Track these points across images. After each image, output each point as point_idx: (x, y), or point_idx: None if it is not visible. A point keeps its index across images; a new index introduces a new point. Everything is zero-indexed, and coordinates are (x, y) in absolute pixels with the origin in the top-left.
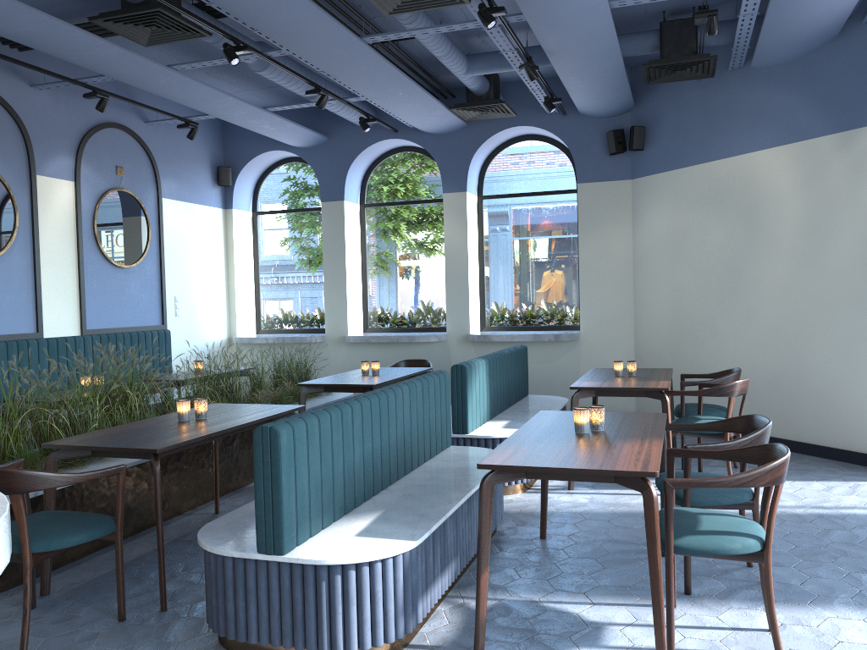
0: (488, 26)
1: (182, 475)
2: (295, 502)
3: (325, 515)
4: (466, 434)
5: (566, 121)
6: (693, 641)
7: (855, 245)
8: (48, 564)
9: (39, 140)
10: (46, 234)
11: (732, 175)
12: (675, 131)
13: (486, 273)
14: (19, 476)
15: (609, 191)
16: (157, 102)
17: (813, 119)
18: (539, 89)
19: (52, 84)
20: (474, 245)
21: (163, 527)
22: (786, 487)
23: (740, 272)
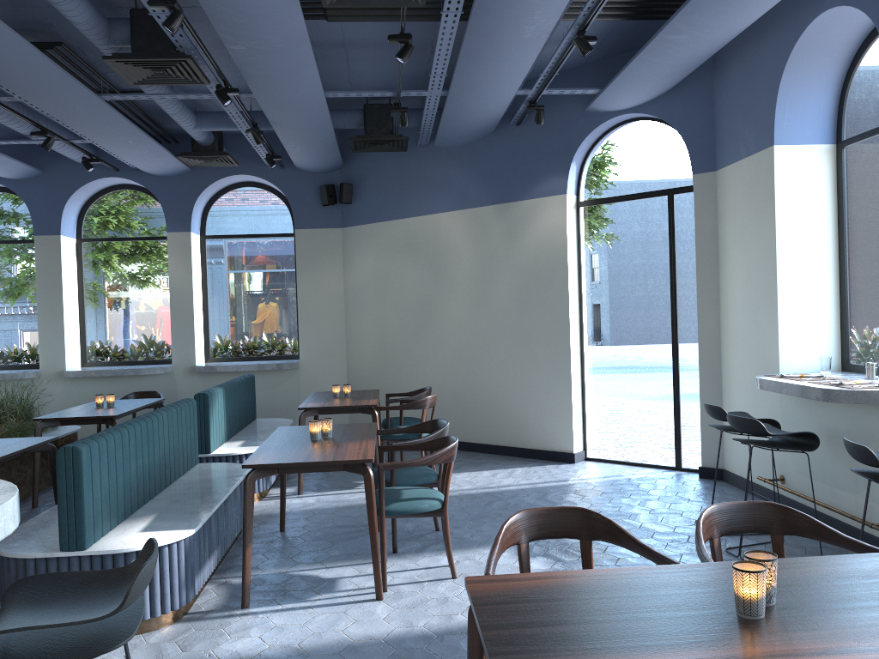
0: (225, 104)
1: None
2: (92, 507)
3: (112, 519)
4: (209, 454)
5: (284, 173)
6: (399, 578)
7: (509, 290)
8: None
9: None
10: None
11: (422, 231)
12: (377, 190)
13: (210, 308)
14: None
15: (323, 237)
16: None
17: (479, 192)
18: (262, 147)
19: None
20: (198, 282)
21: None
22: (465, 477)
23: (430, 309)
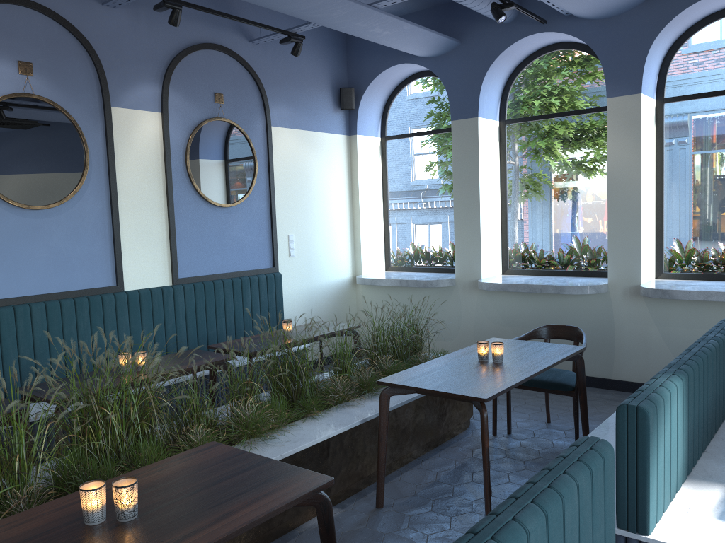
0: None
1: None
2: None
3: None
4: (644, 535)
5: None
6: None
7: None
8: None
9: (115, 66)
10: (126, 174)
11: None
12: None
13: (666, 203)
14: None
15: None
16: (264, 18)
17: None
18: None
19: None
20: (650, 166)
21: None
22: None
23: None
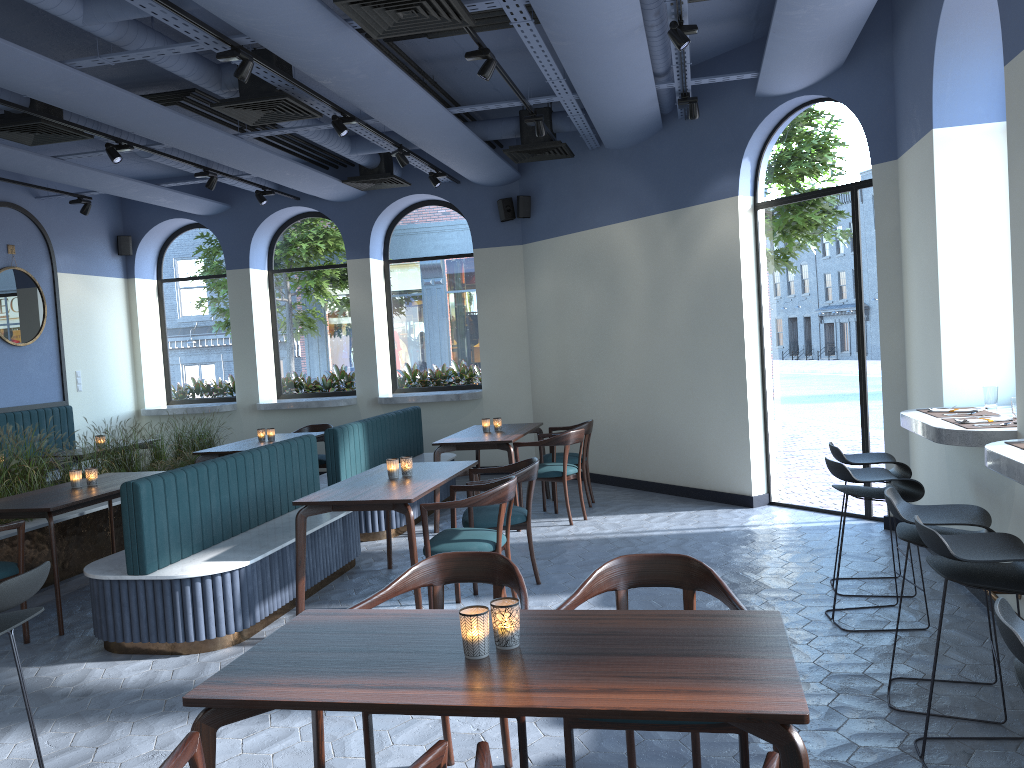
0: (342, 134)
1: (81, 538)
2: (156, 537)
3: (184, 548)
4: None
5: (460, 189)
6: None
7: (683, 309)
8: None
9: None
10: None
11: (597, 245)
12: (553, 202)
13: (395, 336)
14: None
15: (502, 256)
16: None
17: (650, 198)
18: (423, 165)
19: None
20: (381, 309)
21: (65, 583)
22: (617, 519)
23: (607, 332)
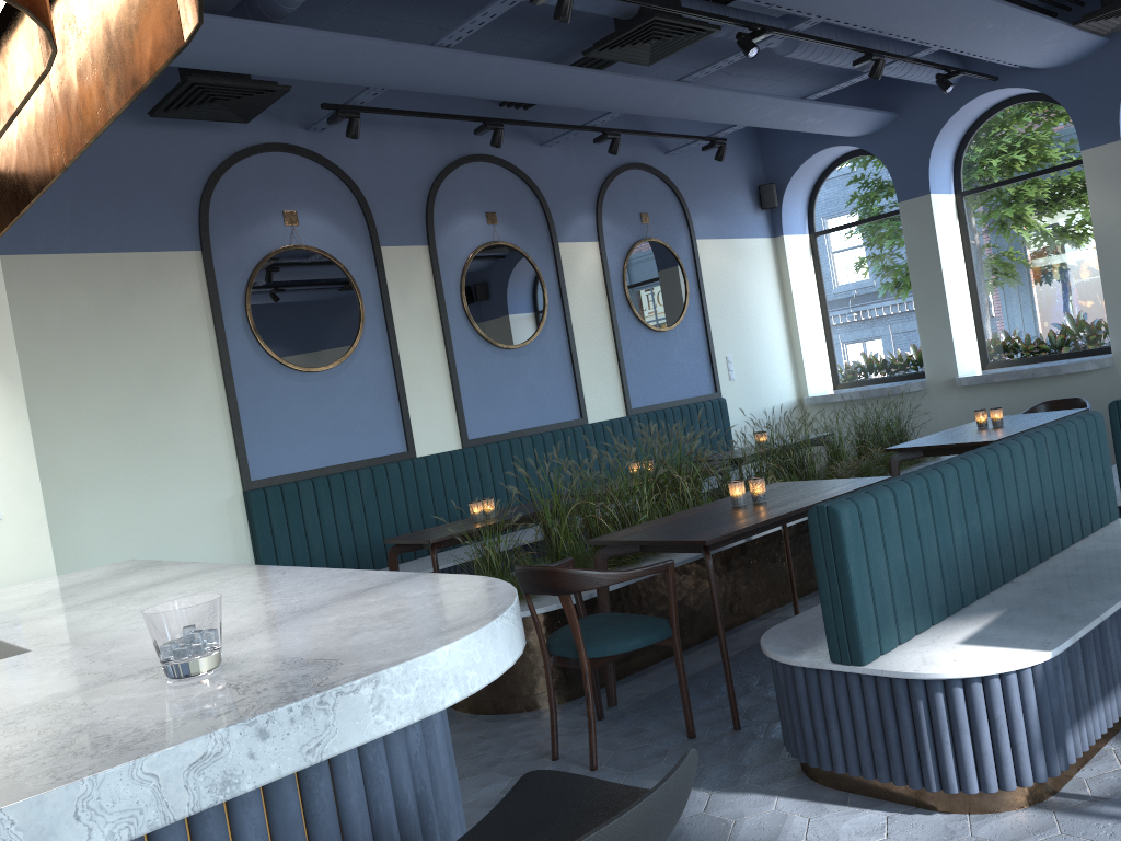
0: None
1: (750, 571)
2: (872, 599)
3: (918, 617)
4: None
5: None
6: None
7: None
8: (611, 673)
9: (556, 203)
10: (576, 307)
11: None
12: None
13: None
14: (565, 576)
15: None
16: (675, 126)
17: None
18: None
19: (561, 136)
20: None
21: (734, 634)
22: None
23: None
